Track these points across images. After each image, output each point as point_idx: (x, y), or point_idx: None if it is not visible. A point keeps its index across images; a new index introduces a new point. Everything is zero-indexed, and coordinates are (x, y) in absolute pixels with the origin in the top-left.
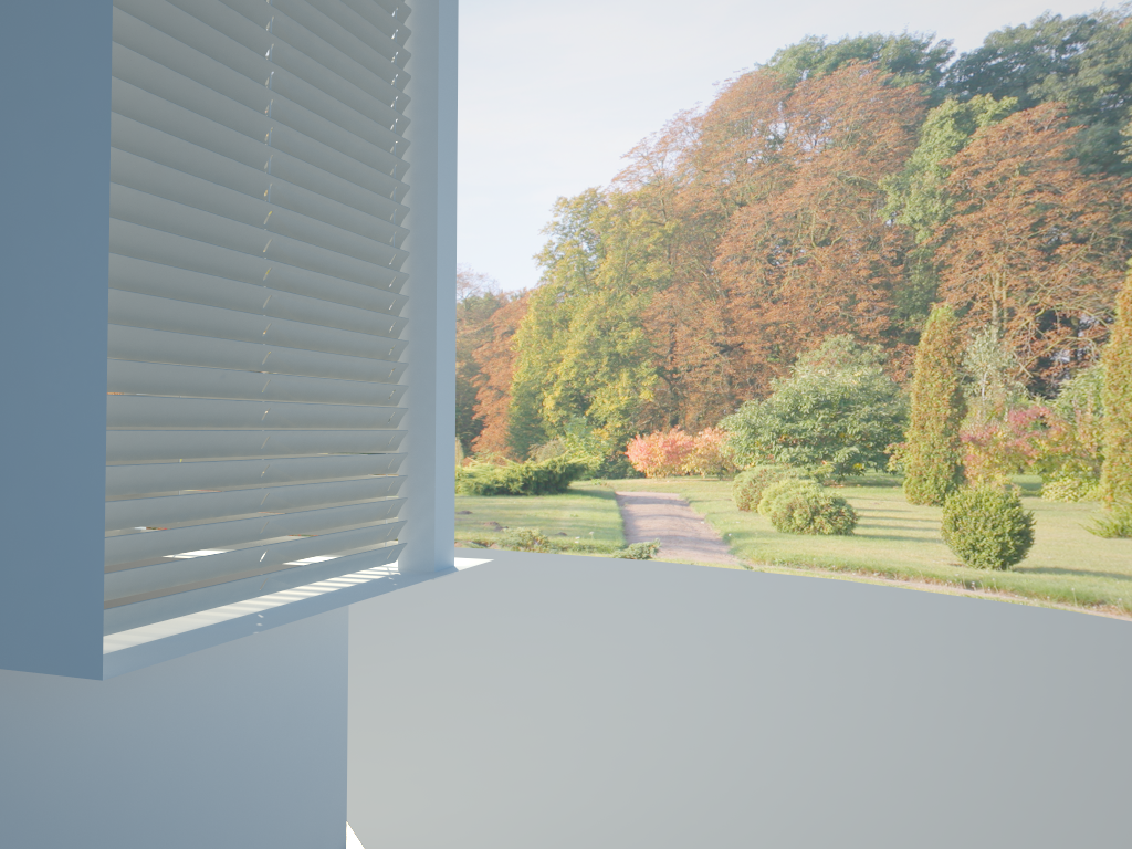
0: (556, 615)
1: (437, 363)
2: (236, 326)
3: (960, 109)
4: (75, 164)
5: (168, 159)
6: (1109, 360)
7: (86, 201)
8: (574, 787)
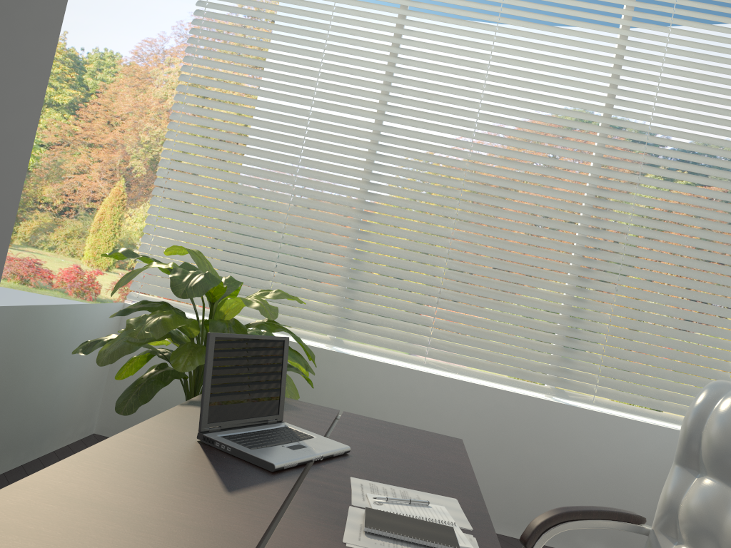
0: None
1: None
2: None
3: None
4: None
5: None
6: (725, 328)
7: None
8: None
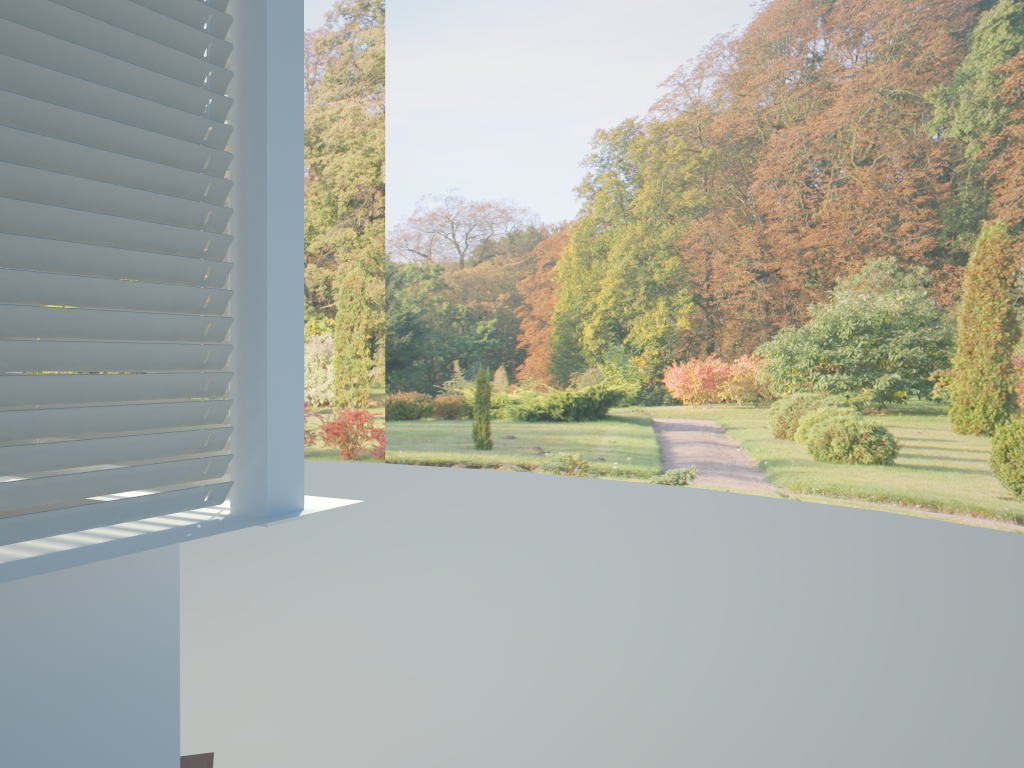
0: (574, 541)
1: (269, 262)
2: None
3: (1016, 10)
4: None
5: None
6: None
7: None
8: (524, 745)
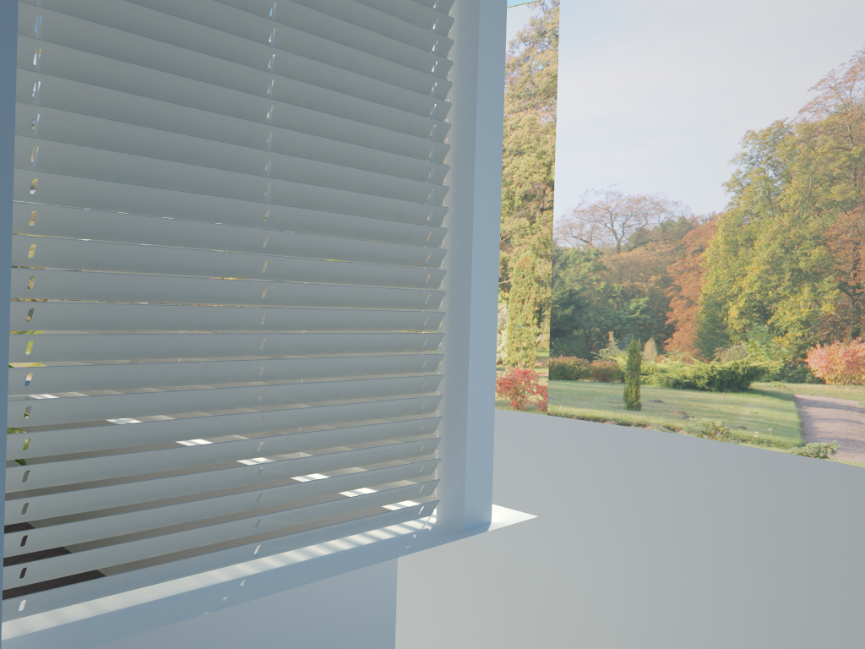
0: (714, 509)
1: (471, 332)
2: (225, 319)
3: None
4: (0, 199)
5: (144, 176)
6: None
7: (3, 234)
8: None
